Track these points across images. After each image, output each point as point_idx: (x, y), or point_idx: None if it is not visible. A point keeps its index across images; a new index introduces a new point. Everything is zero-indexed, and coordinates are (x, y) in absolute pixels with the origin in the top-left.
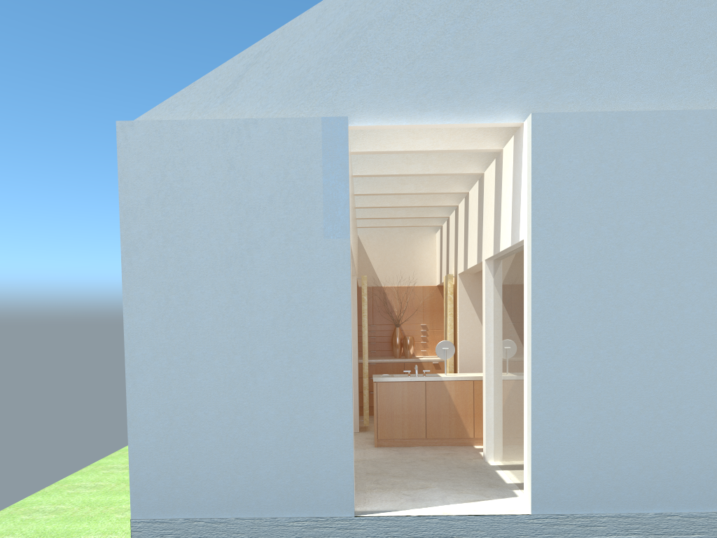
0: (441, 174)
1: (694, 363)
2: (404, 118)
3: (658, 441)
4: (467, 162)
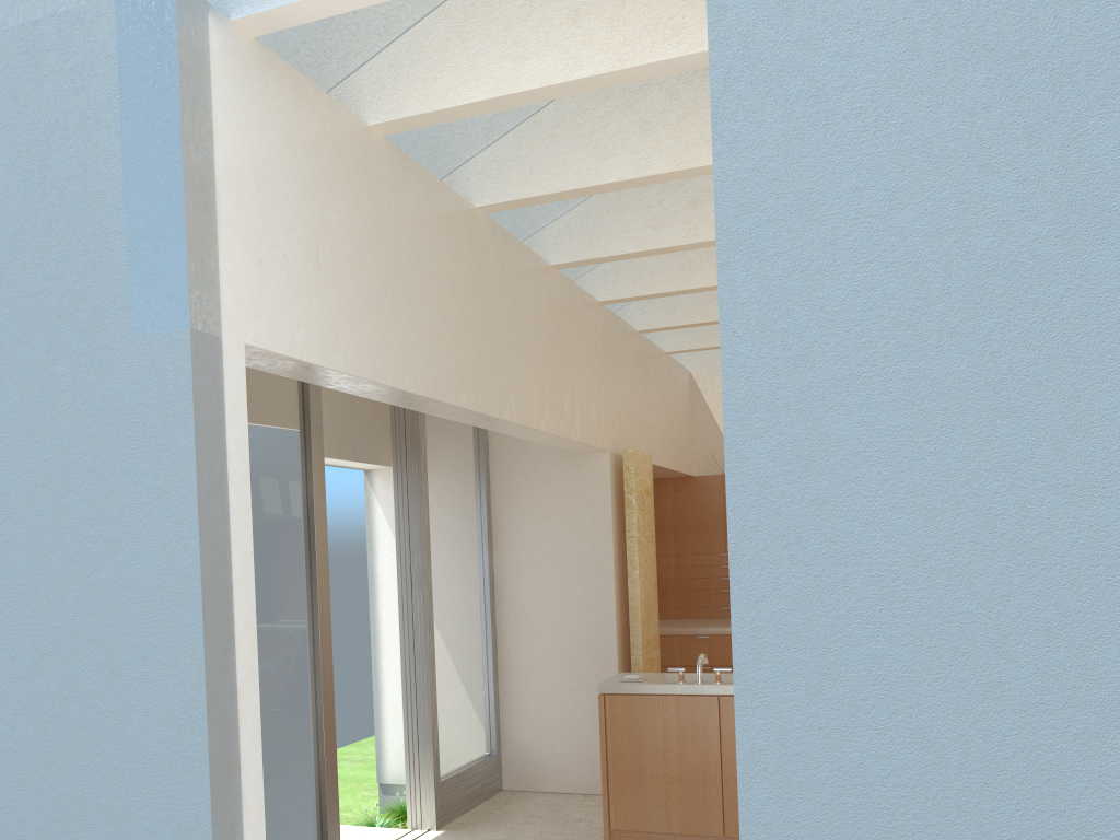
0: (687, 173)
1: None
2: None
3: None
4: None
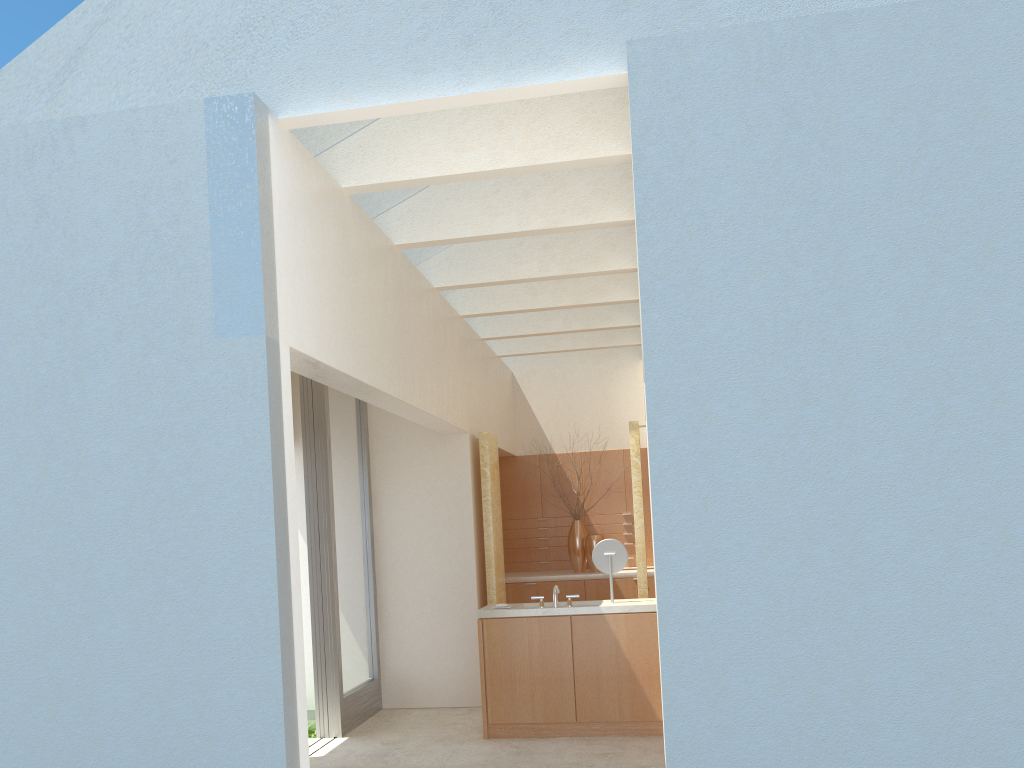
0: (556, 230)
1: None
2: (384, 91)
3: (971, 758)
4: (601, 203)
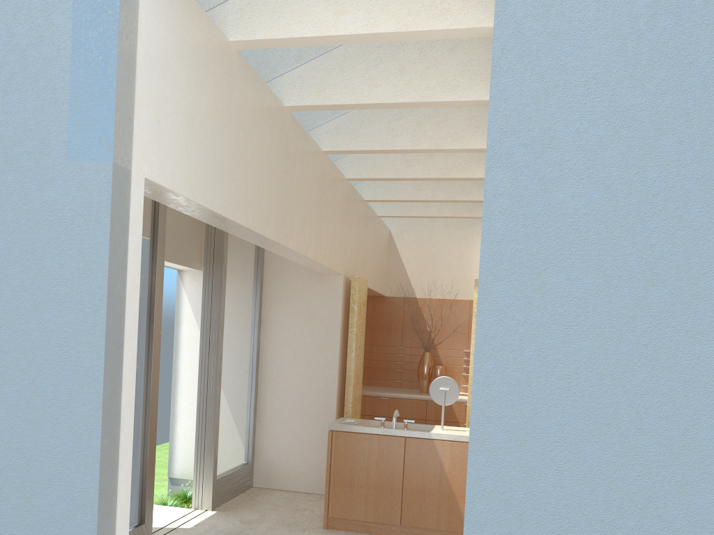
0: (426, 104)
1: None
2: None
3: None
4: (468, 83)
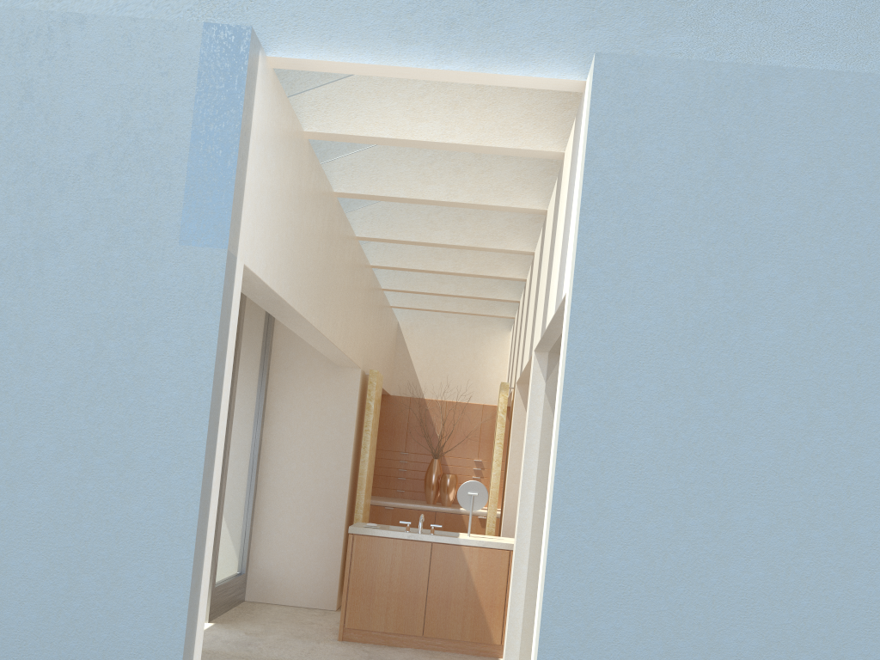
0: (478, 206)
1: (878, 568)
2: (368, 51)
3: None
4: (521, 191)
